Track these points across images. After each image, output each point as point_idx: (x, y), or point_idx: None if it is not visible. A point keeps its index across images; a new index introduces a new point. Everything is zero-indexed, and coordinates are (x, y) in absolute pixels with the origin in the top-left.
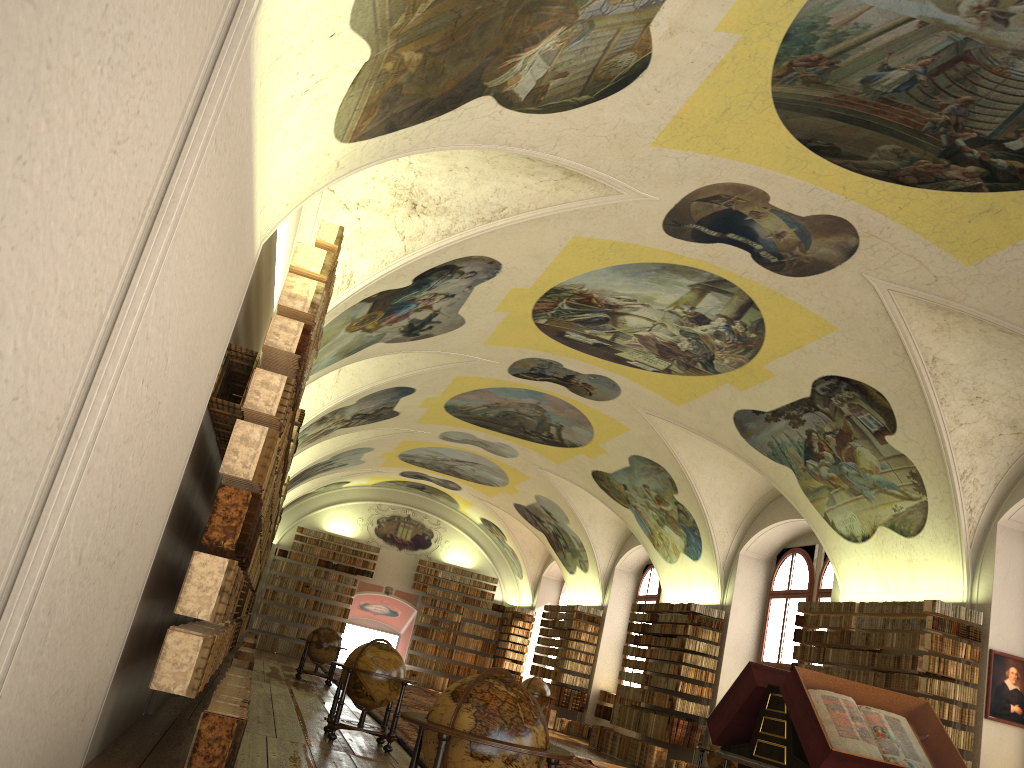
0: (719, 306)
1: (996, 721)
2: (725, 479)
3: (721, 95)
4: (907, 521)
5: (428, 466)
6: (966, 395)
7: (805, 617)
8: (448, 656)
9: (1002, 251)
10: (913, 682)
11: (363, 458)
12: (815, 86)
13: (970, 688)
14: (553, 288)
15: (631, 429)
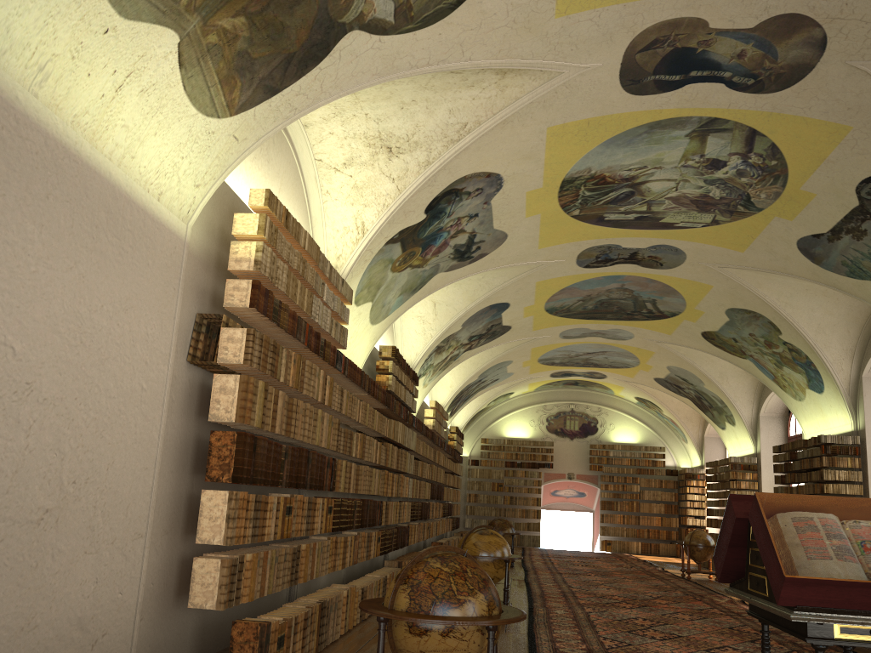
0: (726, 145)
1: None
2: (823, 309)
3: None
4: None
5: (568, 364)
6: None
7: None
8: (636, 523)
9: None
10: None
11: (509, 371)
12: None
13: None
14: (564, 180)
15: (713, 286)
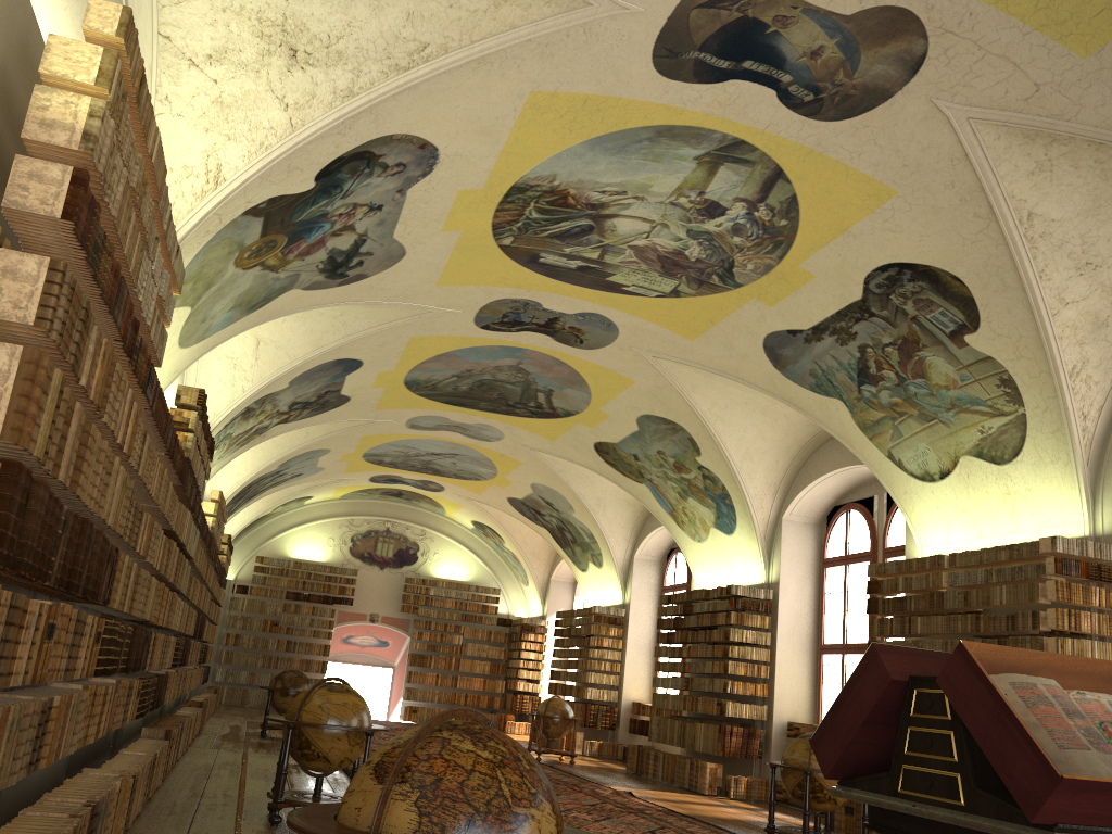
0: (737, 185)
1: None
2: (757, 430)
3: None
4: (999, 444)
5: (401, 466)
6: (1073, 262)
7: (879, 582)
8: (452, 685)
9: None
10: (1037, 645)
11: (320, 464)
12: None
13: (1111, 644)
14: (514, 185)
15: (636, 381)
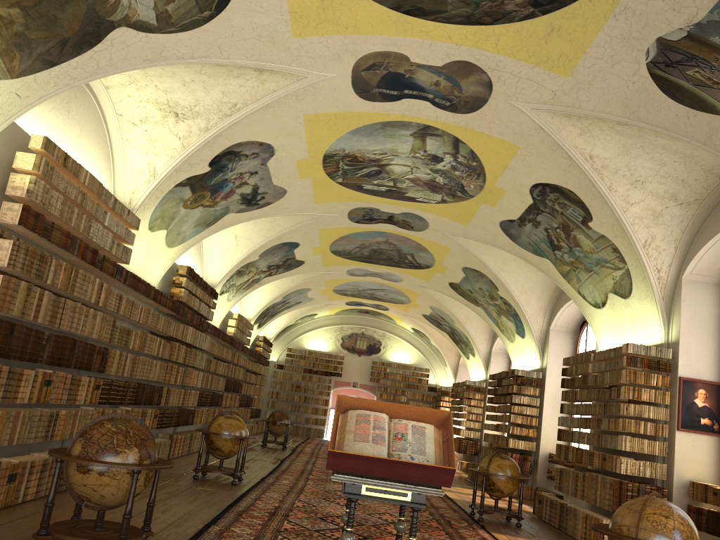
0: (440, 146)
1: (688, 432)
2: (526, 275)
3: None
4: (622, 286)
5: (358, 296)
6: (627, 180)
7: (566, 369)
8: None
9: (581, 60)
10: (617, 408)
11: (309, 296)
12: None
13: (663, 408)
14: (325, 155)
15: (451, 248)
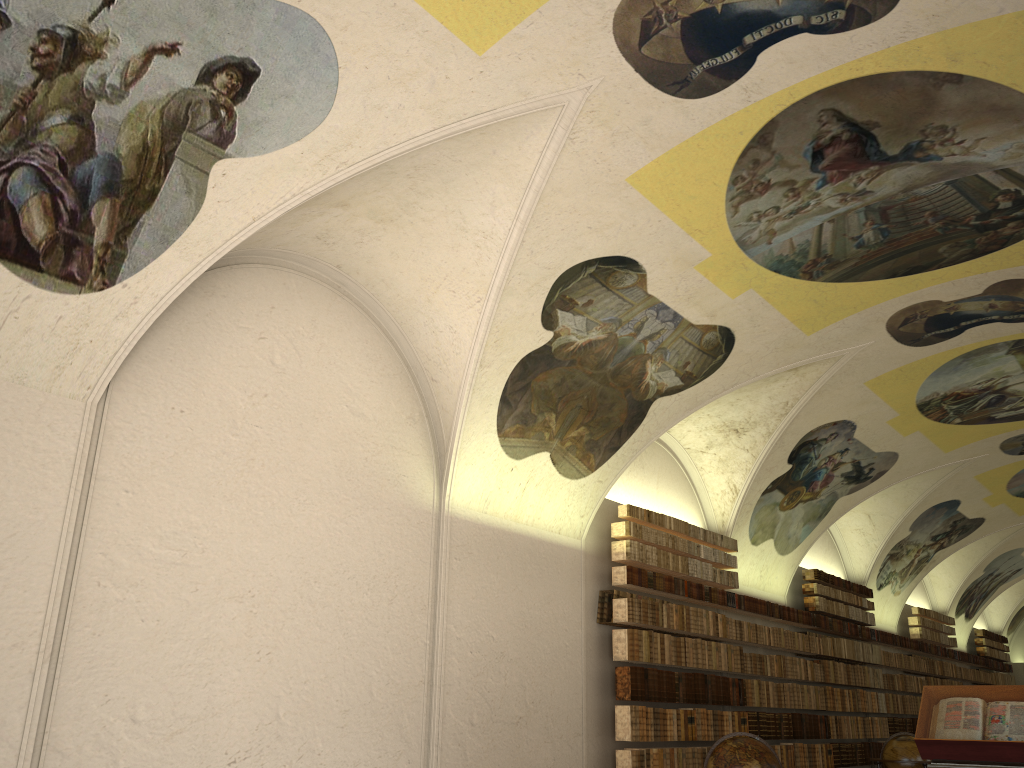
0: None
1: None
2: None
3: (797, 301)
4: None
5: None
6: None
7: None
8: None
9: None
10: None
11: None
12: (838, 265)
13: None
14: (917, 405)
15: None
